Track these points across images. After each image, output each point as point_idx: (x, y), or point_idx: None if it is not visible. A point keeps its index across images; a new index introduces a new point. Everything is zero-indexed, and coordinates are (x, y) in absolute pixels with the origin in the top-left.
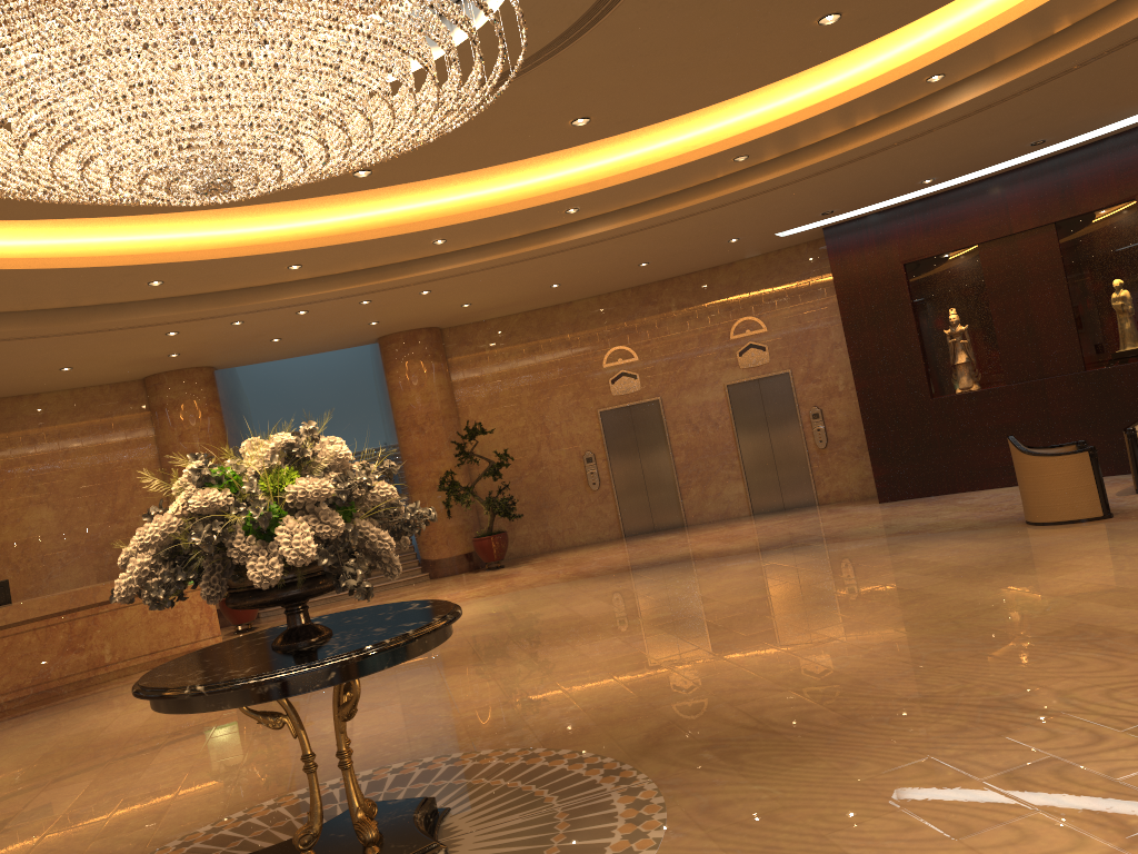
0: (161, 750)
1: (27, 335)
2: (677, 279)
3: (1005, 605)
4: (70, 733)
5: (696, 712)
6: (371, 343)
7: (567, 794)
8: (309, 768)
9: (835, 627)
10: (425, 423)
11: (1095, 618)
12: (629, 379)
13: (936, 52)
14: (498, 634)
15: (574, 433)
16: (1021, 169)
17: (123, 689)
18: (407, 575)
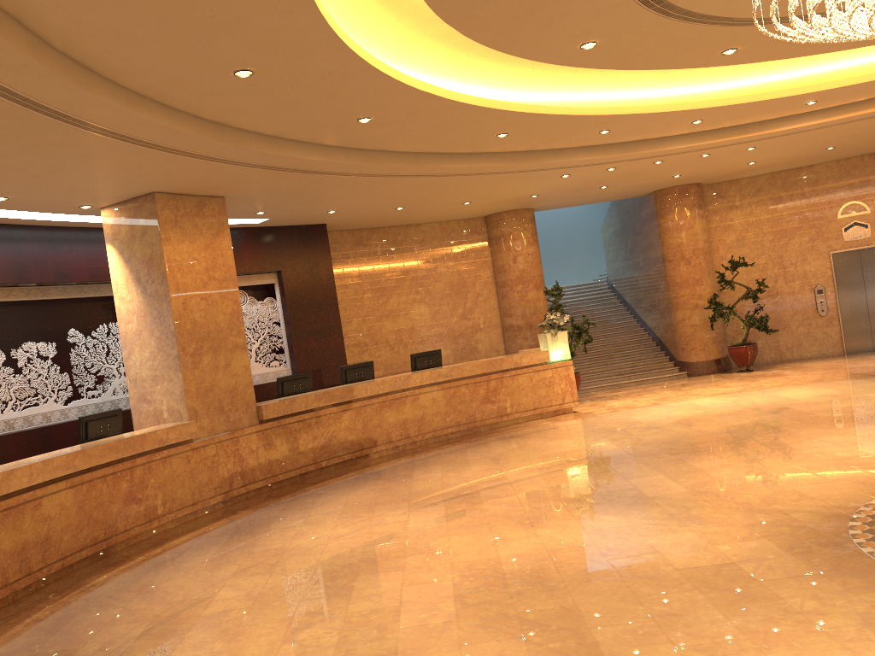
0: (686, 461)
1: (497, 170)
2: None
3: None
4: (557, 451)
5: None
6: (644, 195)
7: None
8: None
9: None
10: (691, 257)
11: None
12: (860, 228)
13: None
14: (872, 406)
15: (807, 270)
16: None
17: (539, 430)
18: (668, 372)
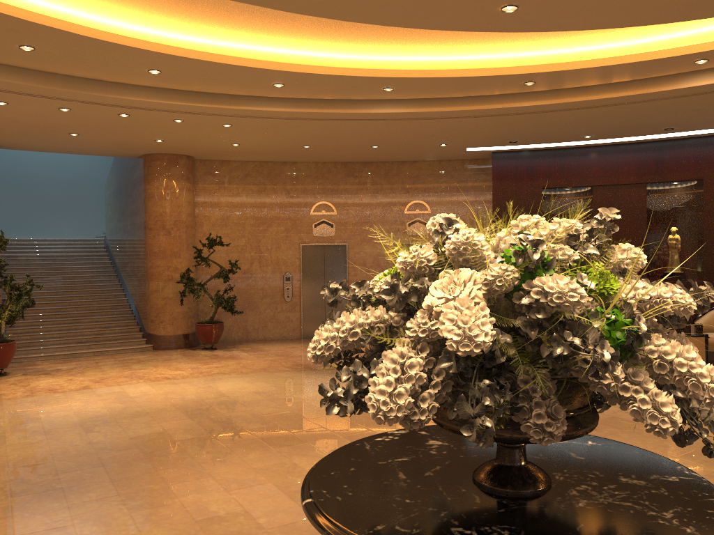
0: (14, 514)
1: None
2: (375, 164)
3: None
4: None
5: None
6: (135, 157)
7: None
8: None
9: None
10: (172, 228)
11: None
12: (327, 226)
13: None
14: (291, 415)
15: (280, 257)
16: (633, 144)
17: None
18: (134, 344)
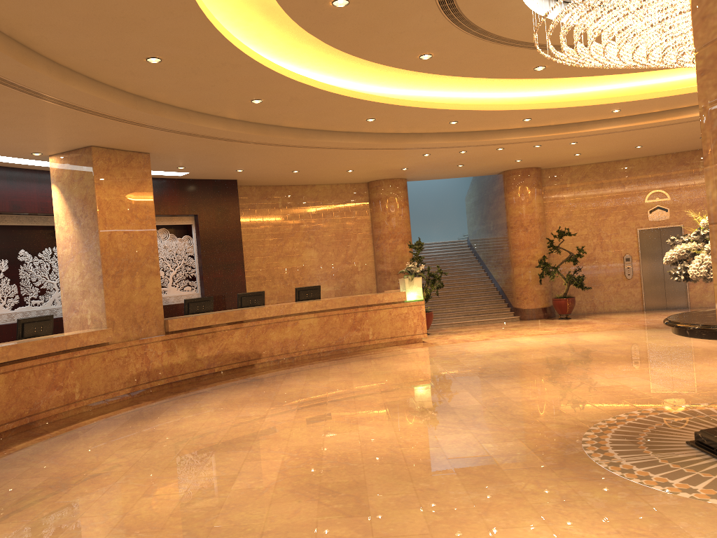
0: (490, 383)
1: (369, 147)
2: None
3: None
4: (398, 370)
5: None
6: (495, 174)
7: None
8: None
9: None
10: (528, 225)
11: None
12: (662, 211)
13: None
14: (644, 350)
15: (618, 241)
16: None
17: (391, 354)
18: (505, 316)
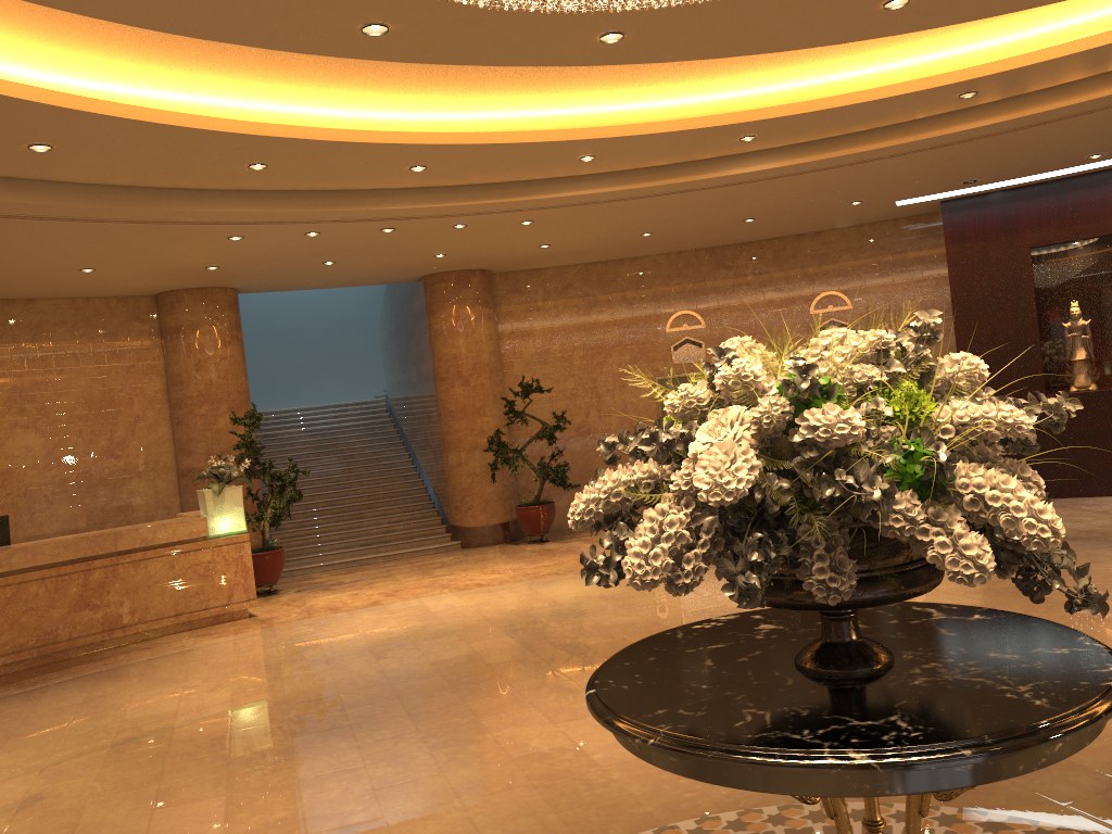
0: (296, 756)
1: (80, 215)
2: (756, 244)
3: None
4: (127, 717)
5: None
6: (412, 281)
7: None
8: None
9: None
10: (471, 374)
11: None
12: (693, 347)
13: None
14: (647, 624)
15: (627, 400)
16: None
17: (157, 659)
18: (435, 542)
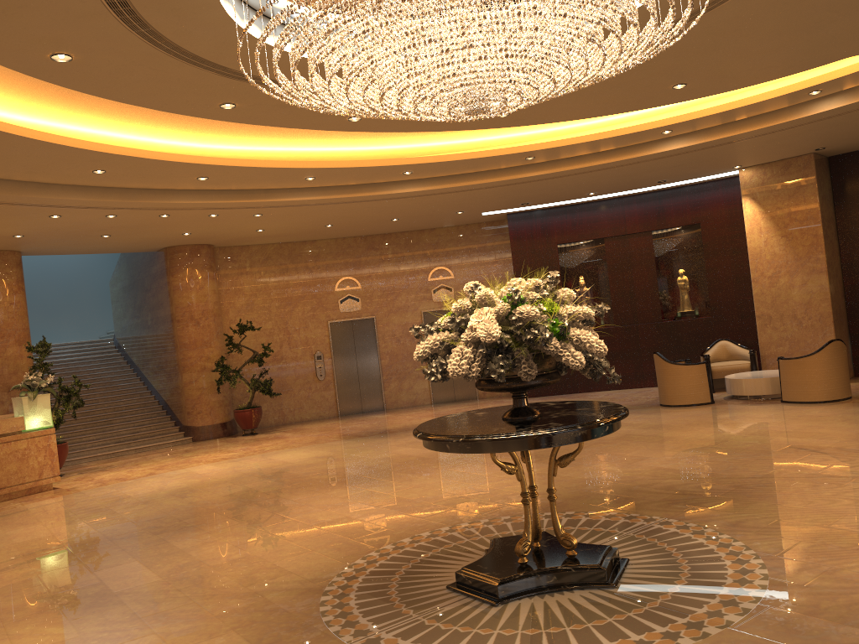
0: (169, 541)
1: None
2: (394, 234)
3: (729, 439)
4: (16, 541)
5: (626, 490)
6: (154, 250)
7: (620, 528)
8: (529, 501)
9: (636, 452)
10: (201, 318)
11: (797, 442)
12: (353, 301)
13: (680, 117)
14: (356, 466)
15: (309, 336)
16: (635, 196)
17: (2, 515)
18: (172, 438)
